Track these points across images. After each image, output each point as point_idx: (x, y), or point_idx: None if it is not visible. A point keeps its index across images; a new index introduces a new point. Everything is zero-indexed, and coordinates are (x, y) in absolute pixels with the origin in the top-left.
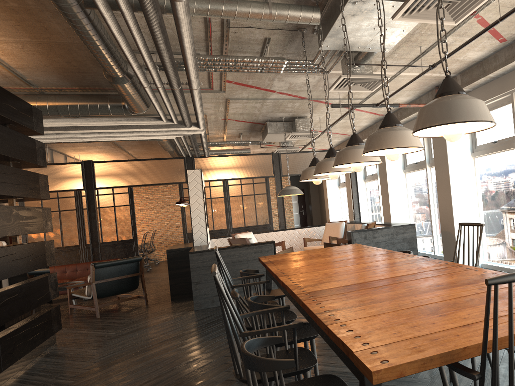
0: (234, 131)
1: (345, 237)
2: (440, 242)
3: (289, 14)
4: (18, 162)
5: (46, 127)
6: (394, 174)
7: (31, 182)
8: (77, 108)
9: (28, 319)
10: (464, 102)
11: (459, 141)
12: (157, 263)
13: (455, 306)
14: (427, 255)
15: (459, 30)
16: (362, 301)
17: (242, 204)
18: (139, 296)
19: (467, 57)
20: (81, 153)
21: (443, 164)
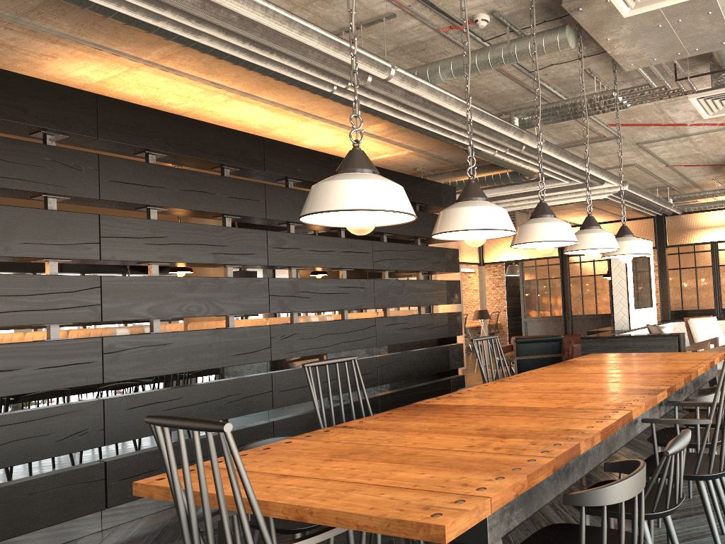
0: (701, 179)
1: None
2: None
3: (530, 47)
4: (424, 238)
5: None
6: None
7: (433, 257)
8: (484, 180)
9: (422, 384)
10: (316, 187)
11: None
12: None
13: (375, 455)
14: None
15: None
16: (387, 425)
17: None
18: None
19: None
20: (568, 217)
21: None
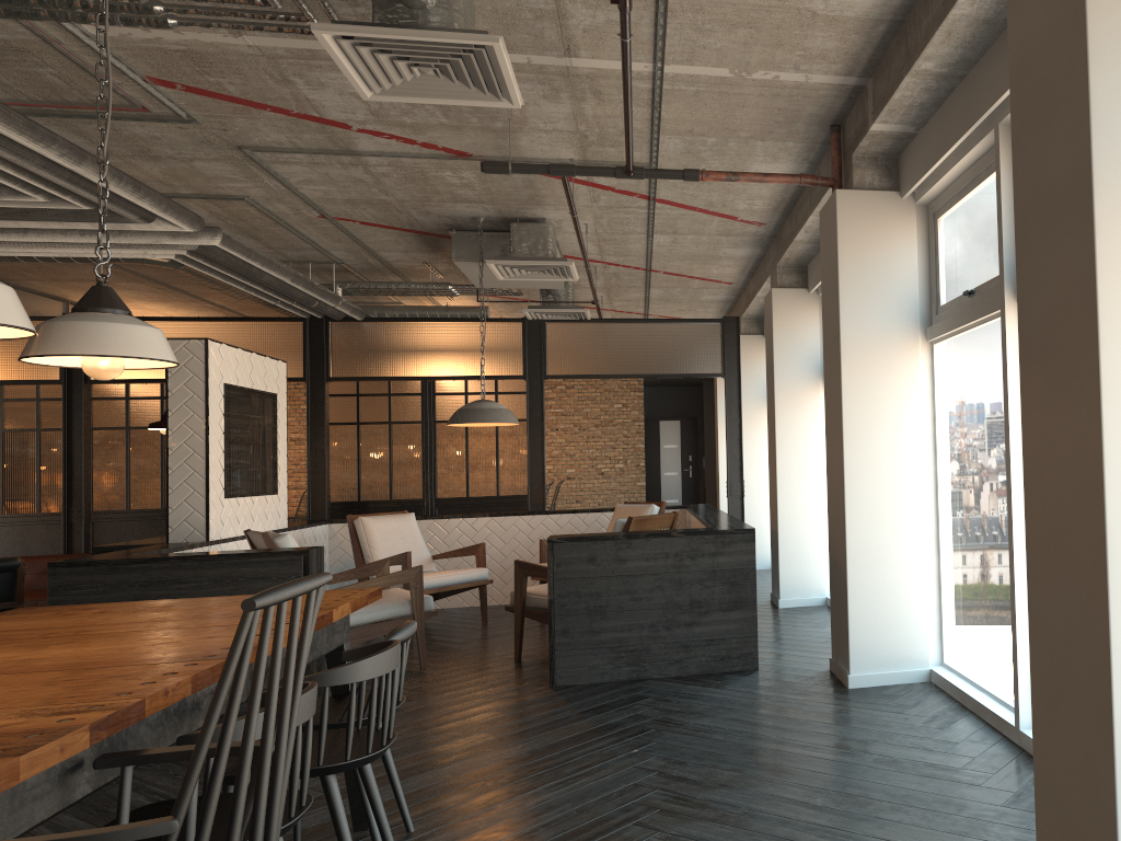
0: (403, 258)
1: None
2: None
3: None
4: None
5: None
6: (795, 386)
7: None
8: None
9: None
10: None
11: (884, 290)
12: None
13: None
14: None
15: None
16: None
17: (465, 443)
18: None
19: None
20: None
21: (835, 356)
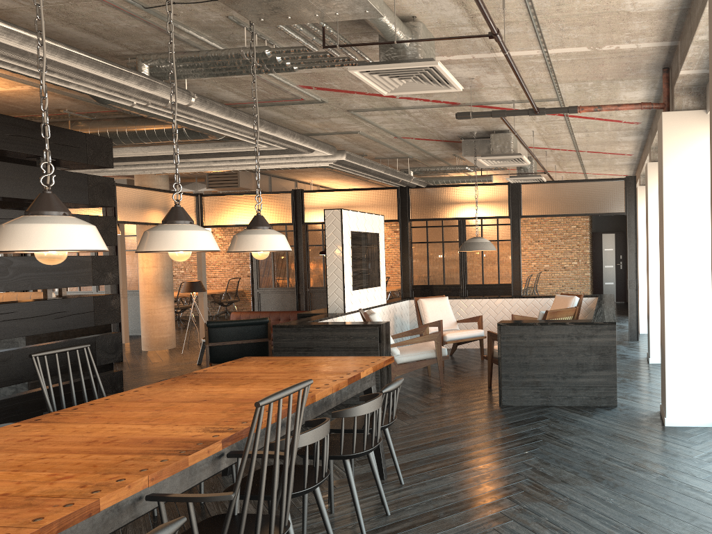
0: (441, 153)
1: None
2: None
3: None
4: None
5: (162, 155)
6: None
7: None
8: (154, 134)
9: None
10: None
11: (693, 176)
12: None
13: None
14: None
15: None
16: None
17: (481, 253)
18: None
19: (639, 3)
20: (312, 179)
21: (661, 219)
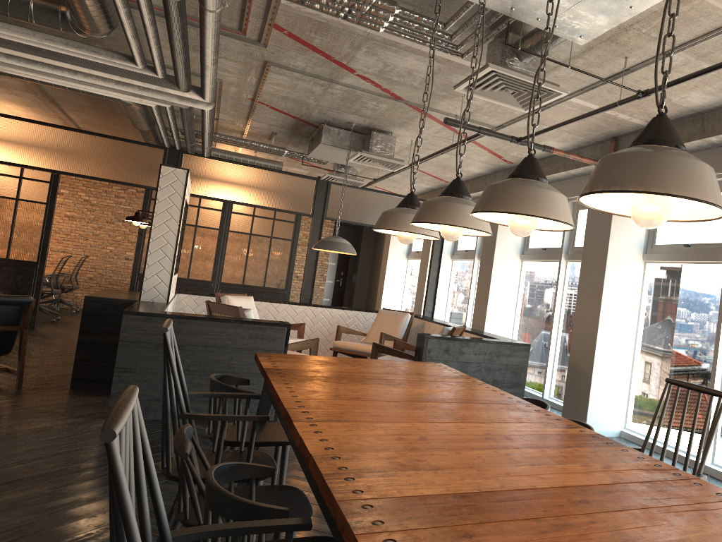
0: (263, 127)
1: (405, 339)
2: (556, 379)
3: None
4: None
5: None
6: (505, 257)
7: None
8: None
9: None
10: None
11: (630, 231)
12: (76, 311)
13: None
14: (530, 395)
15: (703, 46)
16: None
17: (247, 248)
18: (8, 369)
19: (686, 99)
20: None
21: (598, 260)
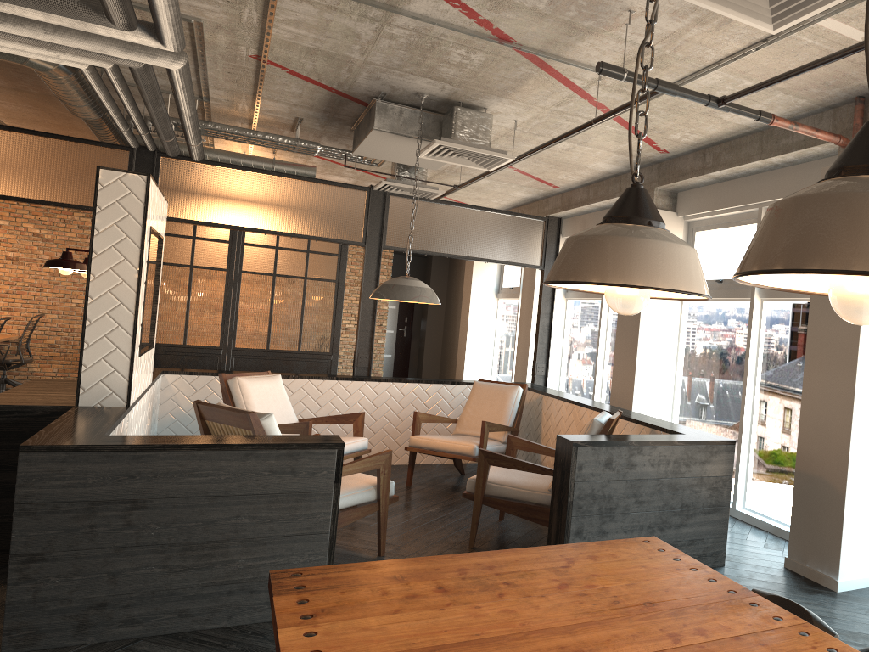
0: (281, 110)
1: (517, 425)
2: (754, 480)
3: None
4: None
5: None
6: None
7: None
8: None
9: None
10: None
11: None
12: None
13: None
14: None
15: None
16: None
17: (271, 296)
18: None
19: None
20: None
21: None
